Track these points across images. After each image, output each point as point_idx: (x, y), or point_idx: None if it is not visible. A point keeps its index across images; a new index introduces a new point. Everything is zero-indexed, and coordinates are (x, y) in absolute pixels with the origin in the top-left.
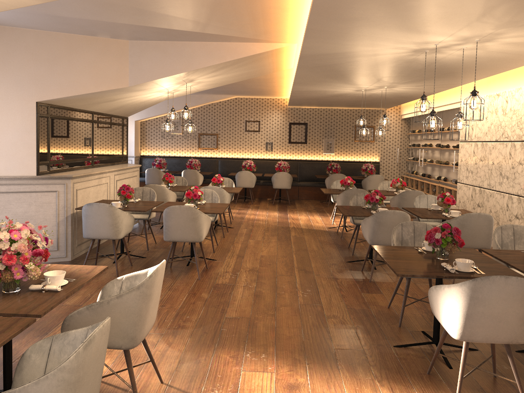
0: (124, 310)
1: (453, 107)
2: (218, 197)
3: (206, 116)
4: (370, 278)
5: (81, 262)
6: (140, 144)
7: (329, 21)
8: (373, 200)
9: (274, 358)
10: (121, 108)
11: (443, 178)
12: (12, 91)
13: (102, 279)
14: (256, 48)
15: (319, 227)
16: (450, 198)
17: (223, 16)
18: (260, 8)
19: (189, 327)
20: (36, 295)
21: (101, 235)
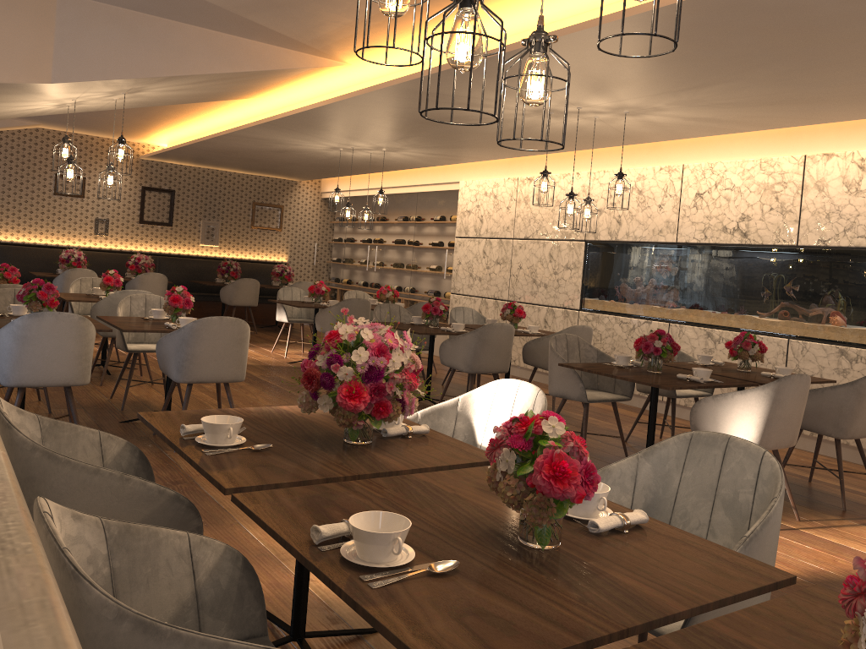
0: None
1: (439, 189)
2: None
3: None
4: None
5: None
6: None
7: None
8: (438, 312)
9: None
10: None
11: (420, 288)
12: None
13: None
14: (292, 59)
15: (275, 363)
16: (521, 309)
17: (333, 3)
18: (410, 8)
19: None
20: (412, 441)
21: (52, 377)
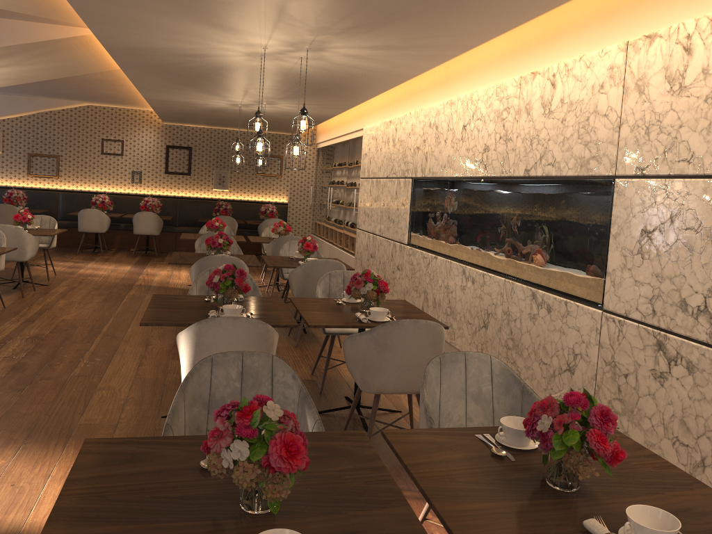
0: None
1: (358, 135)
2: (4, 239)
3: (41, 129)
4: None
5: None
6: None
7: (95, 1)
8: (215, 244)
9: None
10: None
11: (347, 223)
12: None
13: None
14: (51, 31)
15: (176, 285)
16: (310, 243)
17: None
18: None
19: None
20: None
21: None
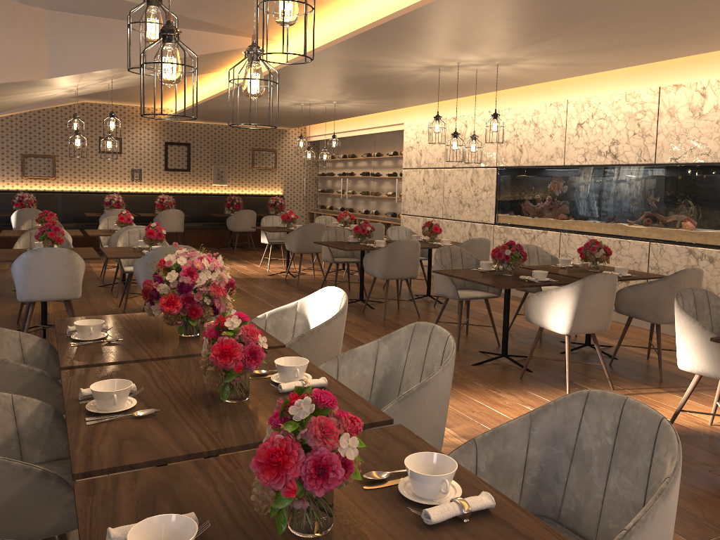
0: (331, 338)
1: (390, 130)
2: None
3: (34, 128)
4: (384, 315)
5: None
6: None
7: (397, 29)
8: (365, 232)
9: None
10: None
11: (379, 211)
12: None
13: None
14: (232, 42)
15: (257, 276)
16: (437, 226)
17: (240, 0)
18: None
19: None
20: None
21: (52, 294)
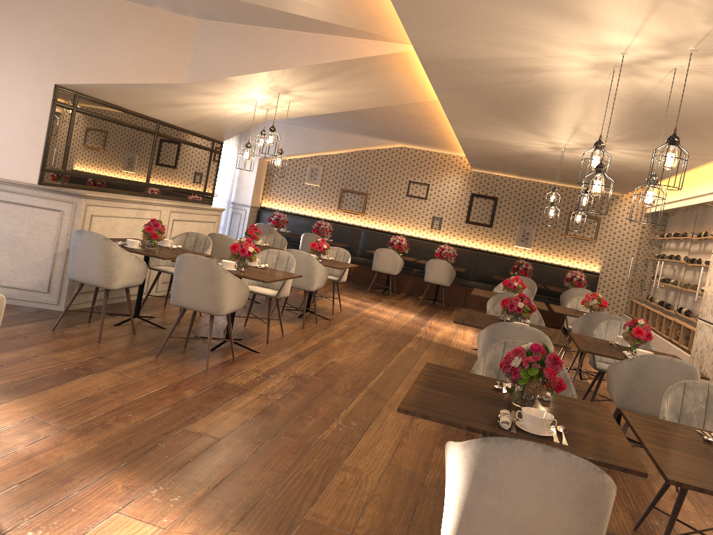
0: None
1: None
2: (294, 264)
3: (356, 166)
4: None
5: (73, 316)
6: (263, 191)
7: None
8: (513, 308)
9: (188, 508)
10: (201, 122)
11: (682, 310)
12: (25, 65)
13: (75, 340)
14: (369, 48)
15: (458, 346)
16: (642, 329)
17: None
18: None
19: (113, 429)
20: None
21: (88, 278)
